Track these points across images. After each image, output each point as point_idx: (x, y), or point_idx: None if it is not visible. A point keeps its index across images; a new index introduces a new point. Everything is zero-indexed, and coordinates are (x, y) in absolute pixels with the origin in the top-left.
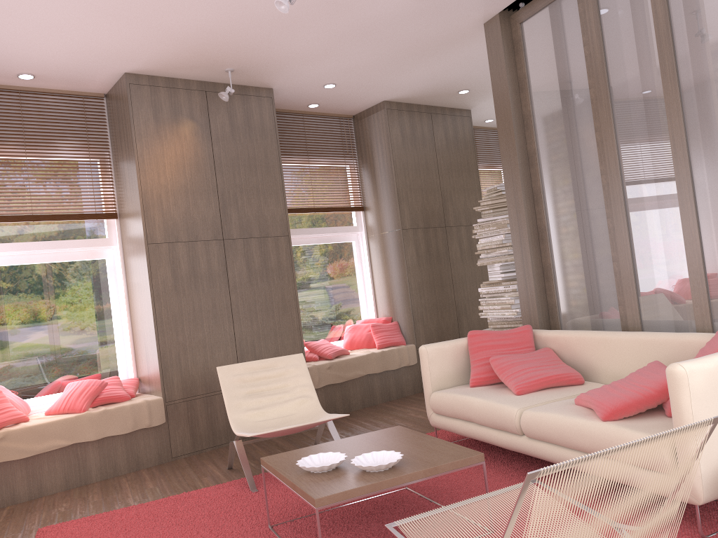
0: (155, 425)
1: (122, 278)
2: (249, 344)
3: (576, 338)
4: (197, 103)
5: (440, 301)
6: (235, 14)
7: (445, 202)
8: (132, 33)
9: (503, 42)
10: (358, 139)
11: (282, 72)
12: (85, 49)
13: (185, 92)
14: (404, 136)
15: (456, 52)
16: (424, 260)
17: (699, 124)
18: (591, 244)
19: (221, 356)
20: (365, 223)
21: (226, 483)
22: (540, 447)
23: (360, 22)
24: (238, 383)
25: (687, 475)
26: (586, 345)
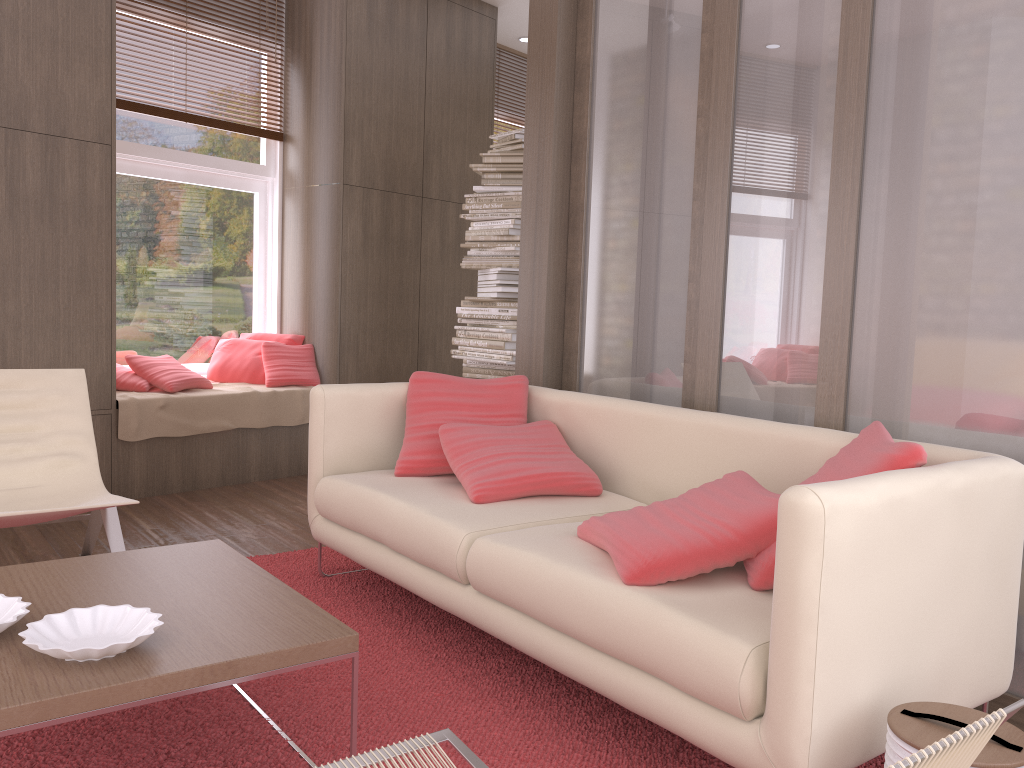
0: None
1: None
2: None
3: (601, 409)
4: None
5: (393, 322)
6: None
7: (429, 155)
8: None
9: None
10: (291, 8)
11: None
12: None
13: None
14: (373, 18)
15: None
16: (376, 246)
17: (900, 28)
18: (657, 245)
19: None
20: (283, 165)
21: None
22: (495, 616)
23: None
24: None
25: None
26: (617, 425)
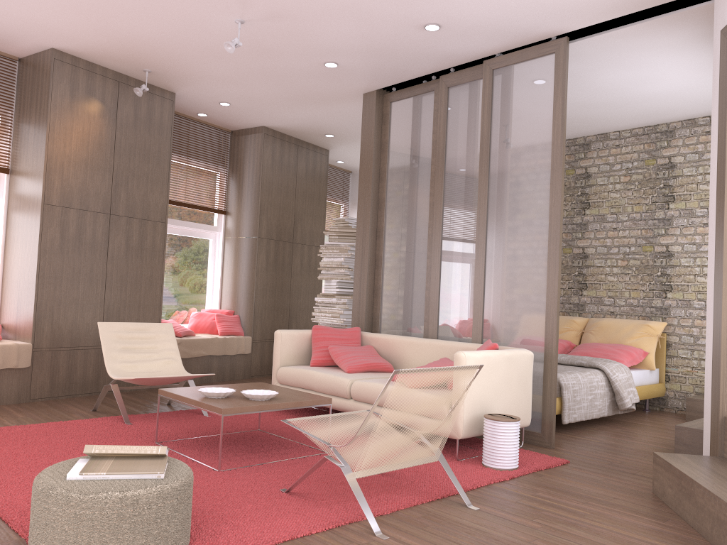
0: (21, 367)
1: (2, 229)
2: (115, 310)
3: (392, 339)
4: (110, 90)
5: (278, 304)
6: (179, 35)
7: (296, 222)
8: (83, 23)
9: (376, 112)
10: (233, 151)
11: (191, 84)
12: (31, 22)
13: (101, 78)
14: (274, 159)
15: (336, 106)
16: (271, 267)
17: (496, 207)
18: (413, 275)
19: (90, 316)
20: (225, 226)
21: (99, 418)
22: (362, 407)
23: (273, 67)
24: (115, 339)
25: (462, 396)
26: (399, 345)
